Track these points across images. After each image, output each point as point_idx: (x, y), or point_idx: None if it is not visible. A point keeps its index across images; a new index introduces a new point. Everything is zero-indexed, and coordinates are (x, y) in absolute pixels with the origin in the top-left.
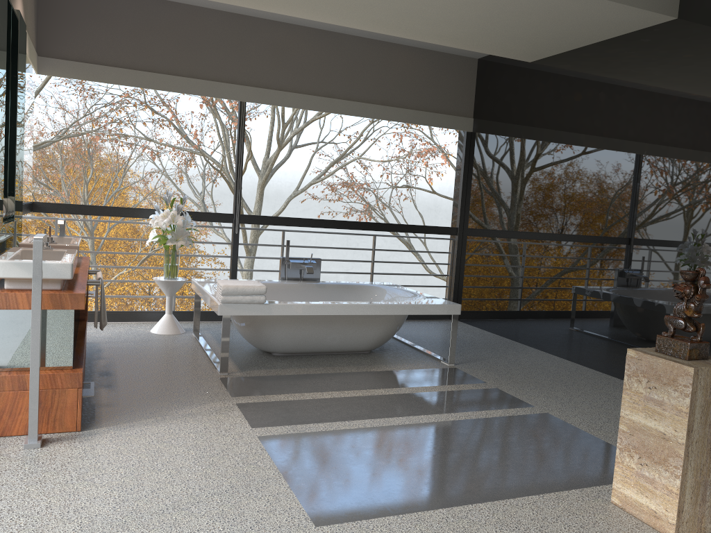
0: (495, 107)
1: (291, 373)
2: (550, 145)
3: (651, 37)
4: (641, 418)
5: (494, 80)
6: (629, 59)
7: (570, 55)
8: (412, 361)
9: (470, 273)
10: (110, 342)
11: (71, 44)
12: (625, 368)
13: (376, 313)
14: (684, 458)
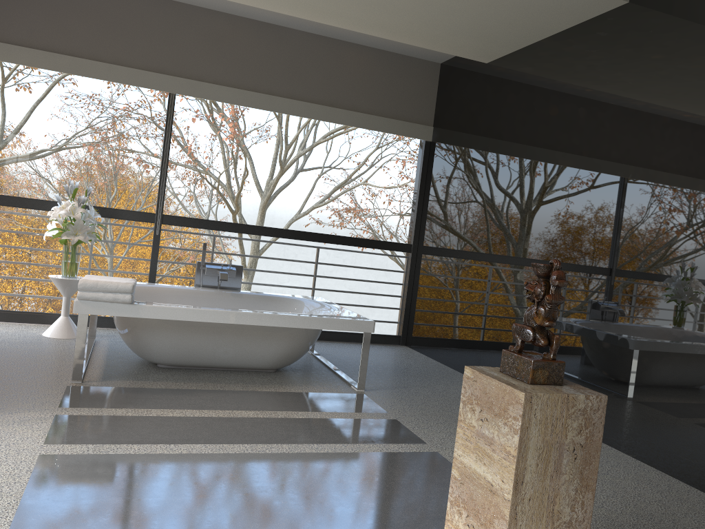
0: (453, 113)
1: (159, 387)
2: (501, 152)
3: (602, 25)
4: (472, 461)
5: (454, 84)
6: (579, 52)
7: (524, 52)
8: (318, 383)
9: (421, 295)
10: None
11: None
12: (462, 393)
13: (269, 324)
14: (509, 521)
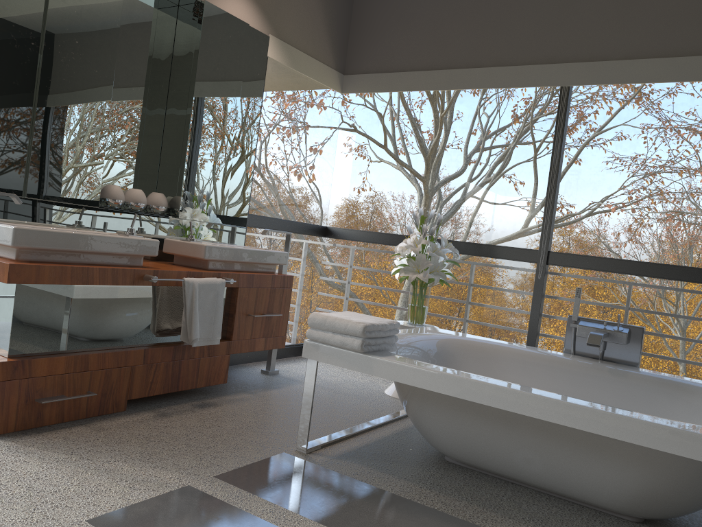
0: None
1: (388, 489)
2: None
3: None
4: None
5: None
6: None
7: None
8: None
9: None
10: None
11: (373, 55)
12: None
13: (574, 424)
14: None
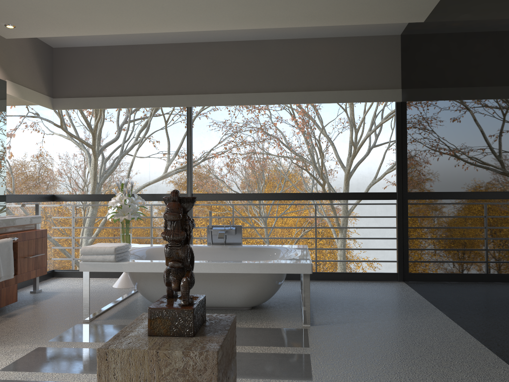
0: (410, 73)
1: None
2: (438, 96)
3: None
4: None
5: (408, 49)
6: None
7: (442, 1)
8: (275, 319)
9: (407, 235)
10: (68, 292)
11: (72, 86)
12: None
13: (219, 271)
14: None
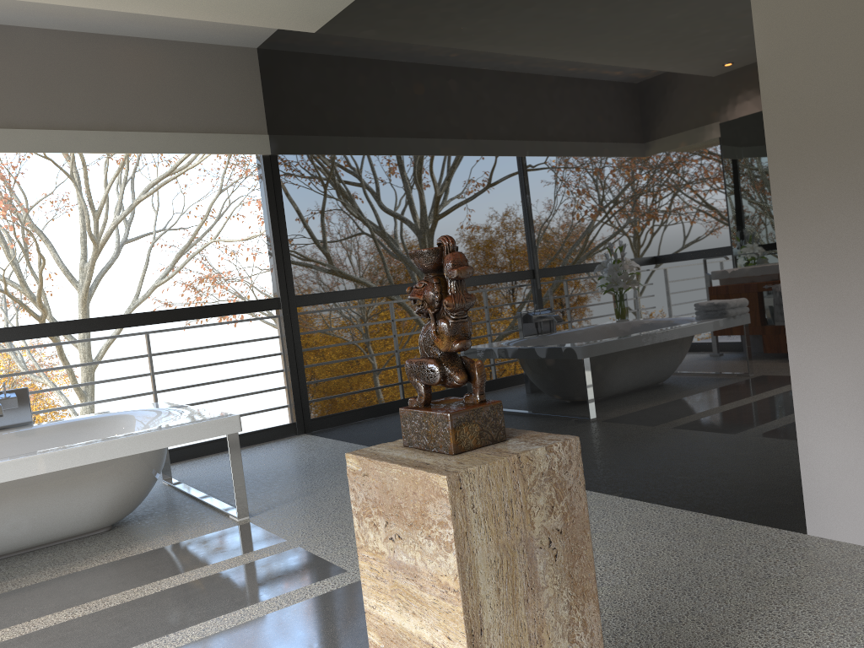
0: (289, 110)
1: None
2: (362, 145)
3: None
4: (394, 612)
5: (281, 72)
6: None
7: (357, 6)
8: (178, 528)
9: (308, 361)
10: None
11: None
12: (352, 500)
13: (72, 464)
14: None
